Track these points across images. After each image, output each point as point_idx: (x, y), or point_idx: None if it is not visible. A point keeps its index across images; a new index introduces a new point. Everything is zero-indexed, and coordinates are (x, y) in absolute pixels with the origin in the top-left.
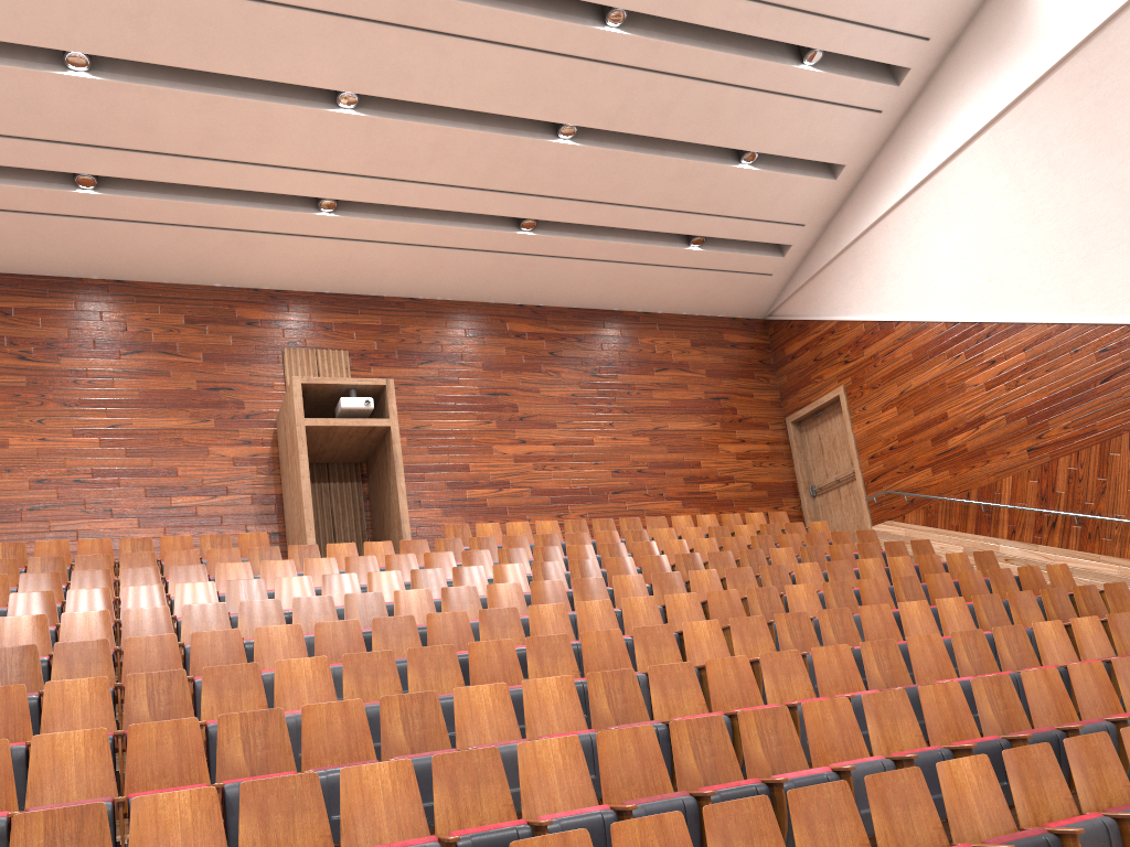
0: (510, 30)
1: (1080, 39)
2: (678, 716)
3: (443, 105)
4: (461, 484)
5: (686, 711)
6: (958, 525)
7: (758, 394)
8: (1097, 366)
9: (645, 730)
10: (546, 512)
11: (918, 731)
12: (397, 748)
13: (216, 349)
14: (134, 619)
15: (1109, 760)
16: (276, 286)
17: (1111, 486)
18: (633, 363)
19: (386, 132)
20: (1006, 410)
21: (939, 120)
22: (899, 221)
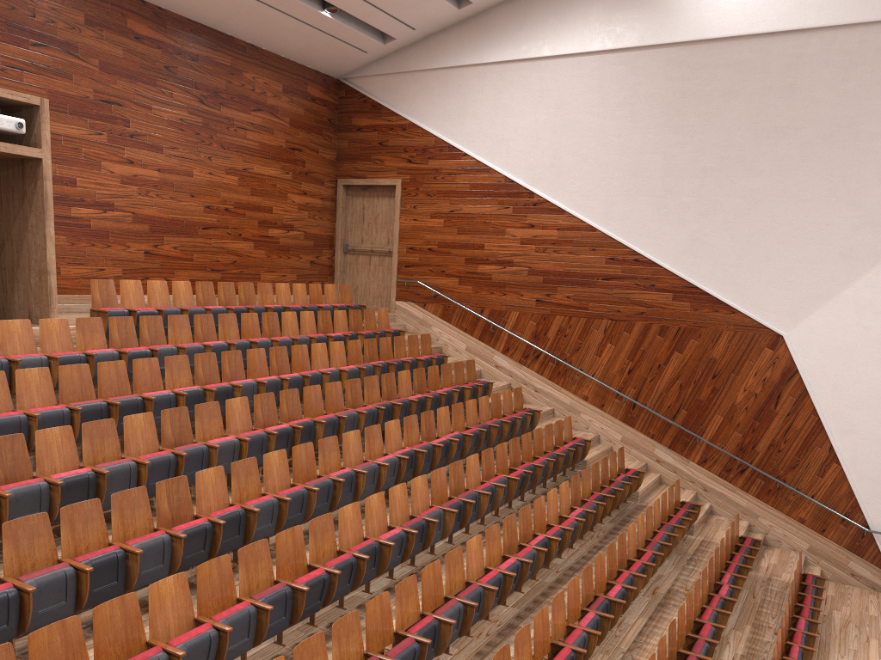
0: None
1: (693, 38)
2: None
3: None
4: (67, 200)
5: None
6: (467, 328)
7: (322, 151)
8: (603, 267)
9: None
10: (145, 241)
11: None
12: None
13: None
14: None
15: None
16: None
17: (584, 349)
18: (236, 97)
19: None
20: (531, 266)
21: (562, 18)
22: (498, 76)
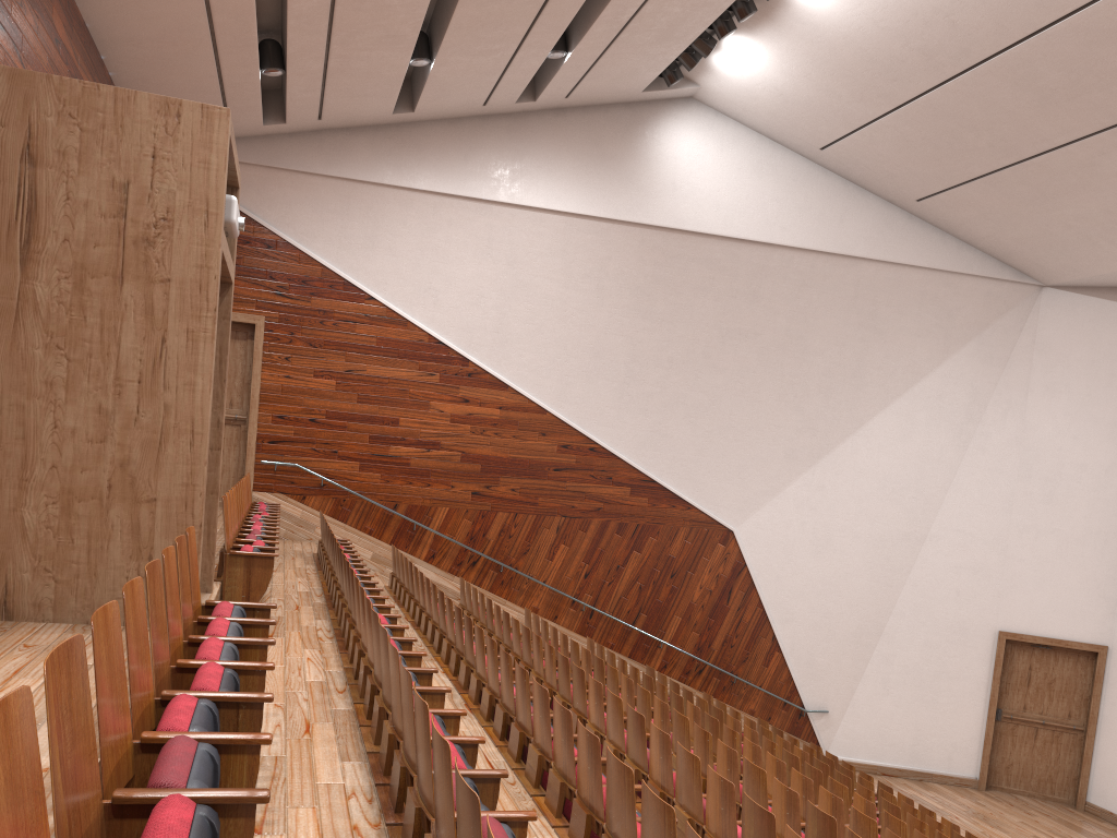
0: None
1: (671, 226)
2: None
3: None
4: None
5: None
6: (373, 530)
7: None
8: (555, 456)
9: None
10: None
11: None
12: None
13: None
14: None
15: None
16: None
17: (533, 551)
18: None
19: None
20: (465, 450)
21: (521, 162)
22: (430, 209)
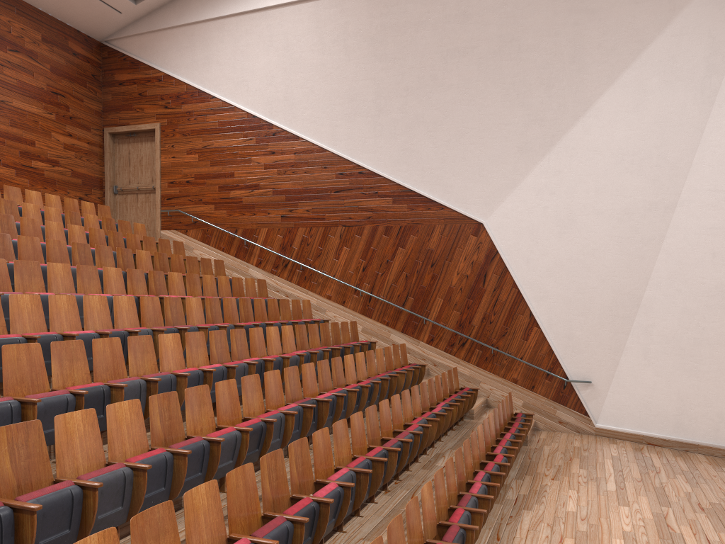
0: None
1: None
2: (198, 427)
3: None
4: None
5: (203, 423)
6: (224, 248)
7: (87, 101)
8: (335, 182)
9: (248, 467)
10: None
11: (349, 445)
12: (5, 481)
13: None
14: None
15: (452, 472)
16: None
17: (325, 254)
18: None
19: None
20: (274, 187)
21: None
22: (235, 27)
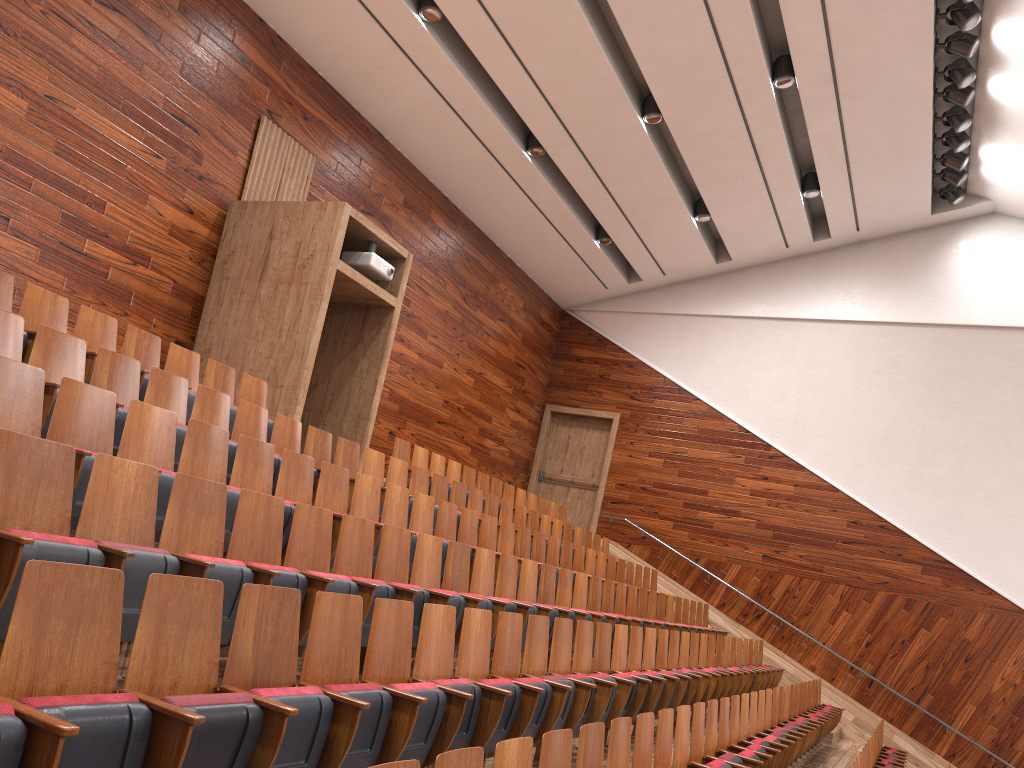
0: (734, 31)
1: (963, 323)
2: None
3: (623, 32)
4: None
5: None
6: (677, 576)
7: (539, 374)
8: (844, 530)
9: None
10: (392, 420)
11: None
12: None
13: (199, 68)
14: (501, 627)
15: None
16: (283, 32)
17: (815, 613)
18: (489, 303)
19: (561, 11)
20: (760, 518)
21: (822, 286)
22: (746, 330)
